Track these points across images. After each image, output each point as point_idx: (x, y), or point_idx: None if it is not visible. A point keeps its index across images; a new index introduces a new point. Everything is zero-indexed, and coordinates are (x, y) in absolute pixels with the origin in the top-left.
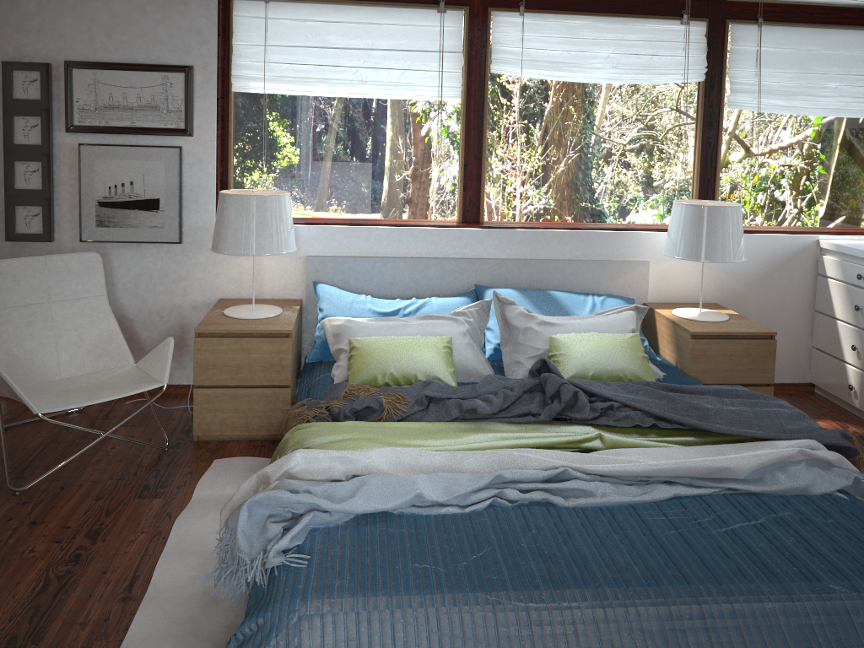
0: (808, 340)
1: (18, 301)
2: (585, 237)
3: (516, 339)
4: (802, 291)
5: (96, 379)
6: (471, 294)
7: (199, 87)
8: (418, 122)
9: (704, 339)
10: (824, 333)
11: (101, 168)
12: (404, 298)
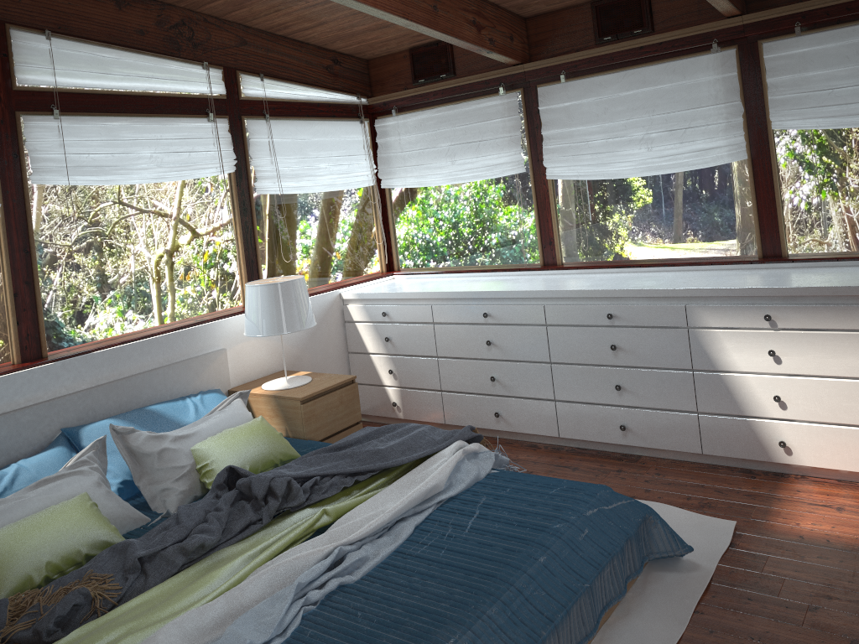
0: None
1: None
2: (165, 341)
3: (153, 466)
4: (338, 339)
5: None
6: (63, 441)
7: None
8: None
9: (311, 401)
10: (361, 368)
11: None
12: None
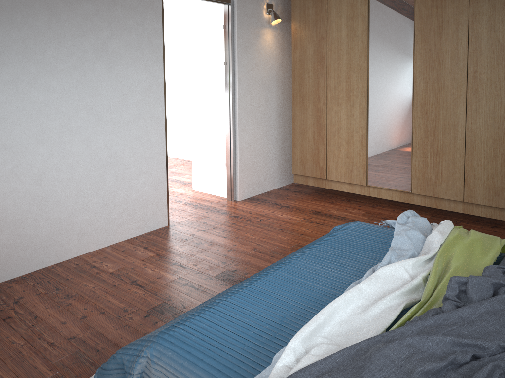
0: None
1: None
2: None
3: None
4: None
5: None
6: None
7: None
8: None
9: None
10: None
11: None
12: None
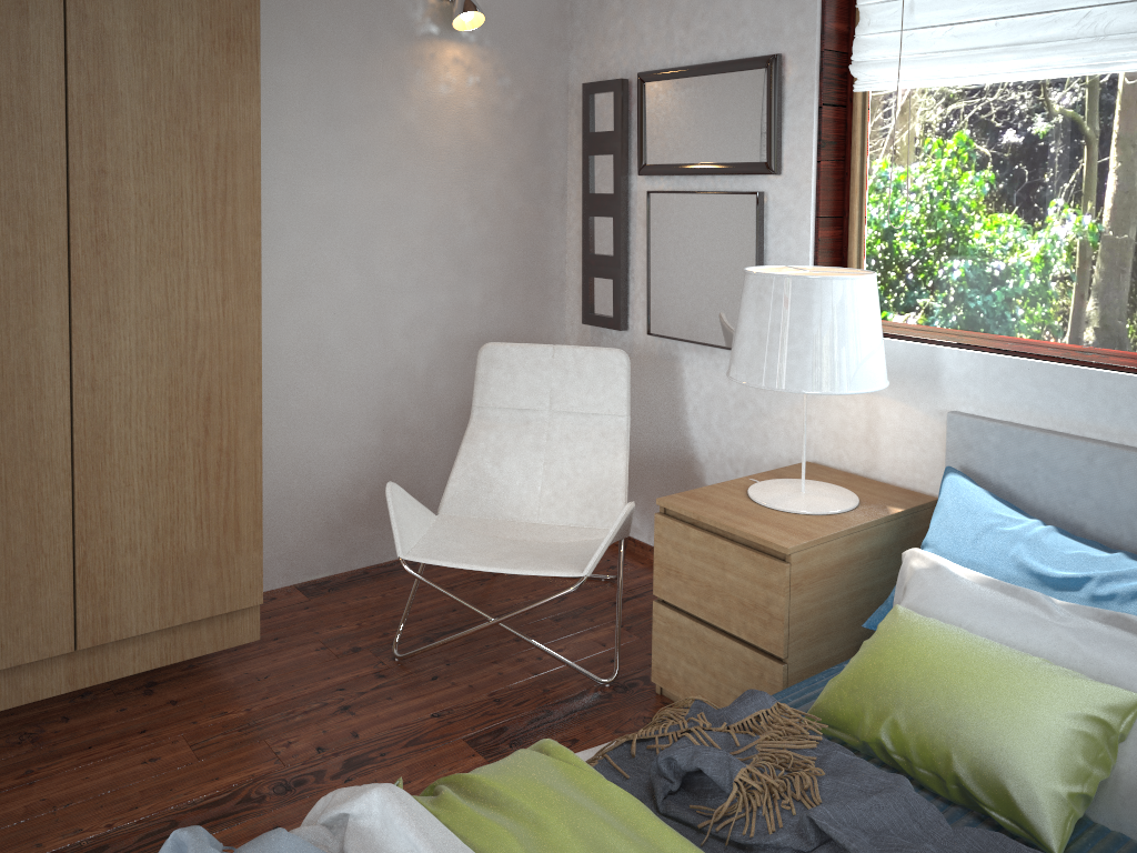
0: None
1: (510, 402)
2: None
3: None
4: None
5: (566, 537)
6: None
7: (791, 89)
8: None
9: None
10: None
11: (669, 227)
12: None
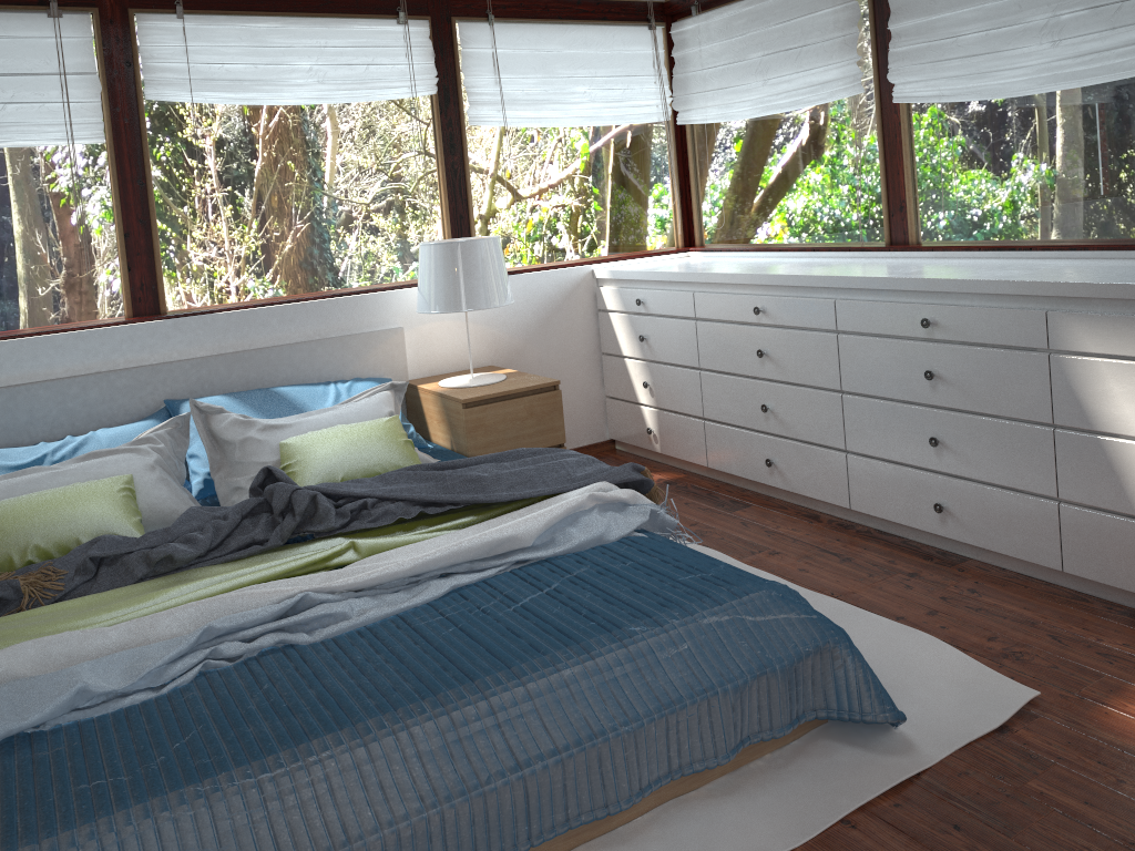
0: (601, 389)
1: None
2: (316, 309)
3: (233, 458)
4: (586, 333)
5: None
6: (160, 415)
7: None
8: (40, 180)
9: (478, 406)
10: (615, 377)
11: None
12: (54, 441)
